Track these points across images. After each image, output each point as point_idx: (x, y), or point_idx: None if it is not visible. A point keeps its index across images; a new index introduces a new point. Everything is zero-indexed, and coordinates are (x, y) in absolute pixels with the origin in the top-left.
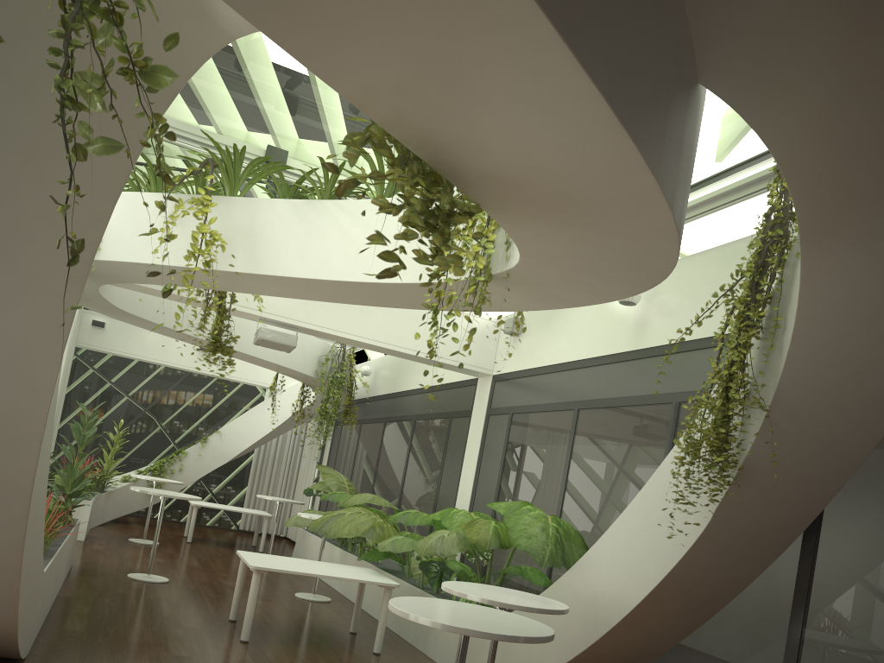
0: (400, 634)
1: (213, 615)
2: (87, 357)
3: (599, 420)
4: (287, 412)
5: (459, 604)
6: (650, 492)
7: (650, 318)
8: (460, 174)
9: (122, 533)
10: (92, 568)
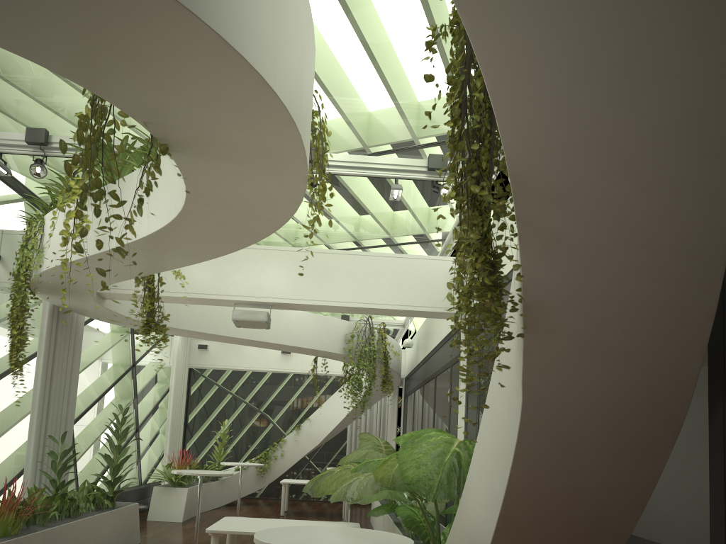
0: None
1: None
2: (210, 376)
3: None
4: None
5: None
6: (494, 383)
7: None
8: None
9: (227, 513)
10: None
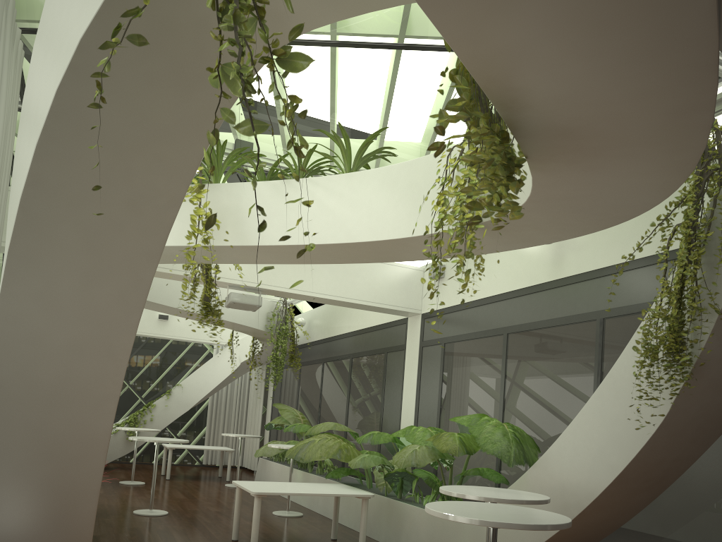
0: (372, 536)
1: (217, 537)
2: None
3: (528, 341)
4: (236, 362)
5: (476, 504)
6: (604, 394)
7: (565, 253)
8: (529, 130)
9: (111, 478)
10: (102, 509)
